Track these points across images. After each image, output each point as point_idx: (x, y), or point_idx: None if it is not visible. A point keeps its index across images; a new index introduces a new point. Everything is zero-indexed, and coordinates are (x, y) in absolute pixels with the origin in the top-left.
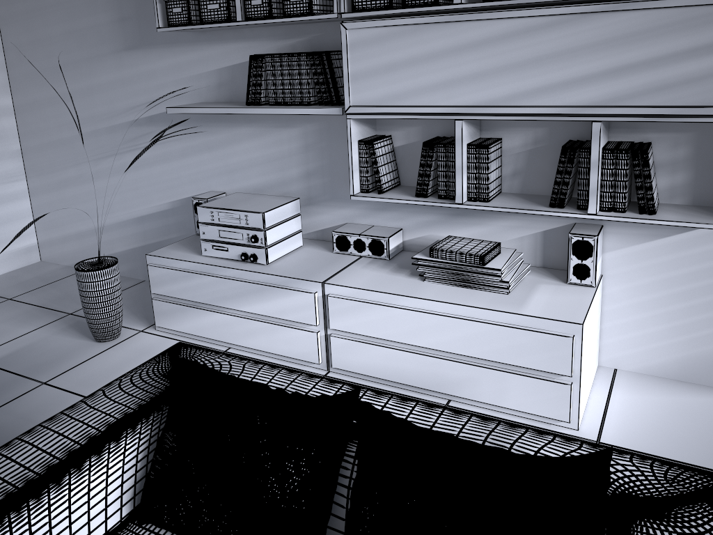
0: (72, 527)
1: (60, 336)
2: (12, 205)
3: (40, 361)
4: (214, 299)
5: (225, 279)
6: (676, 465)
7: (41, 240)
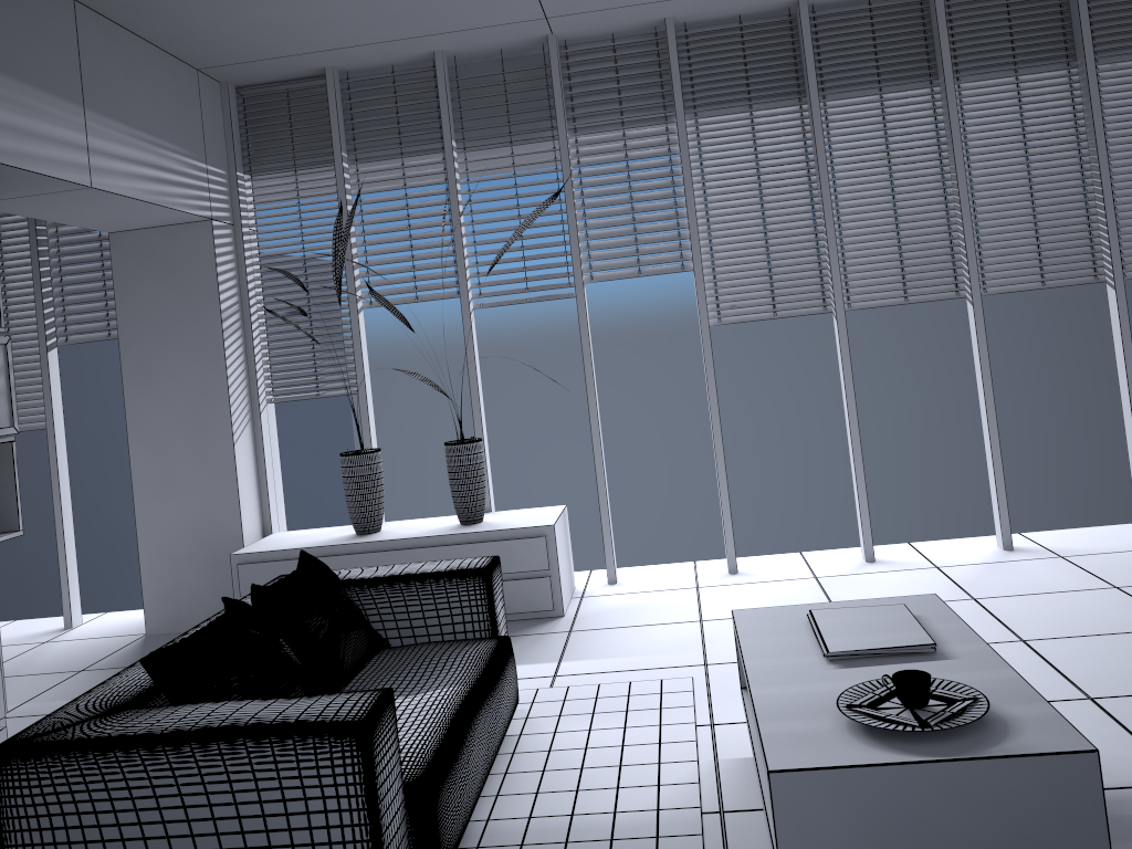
0: None
1: None
2: None
3: None
4: None
5: None
6: (270, 581)
7: None
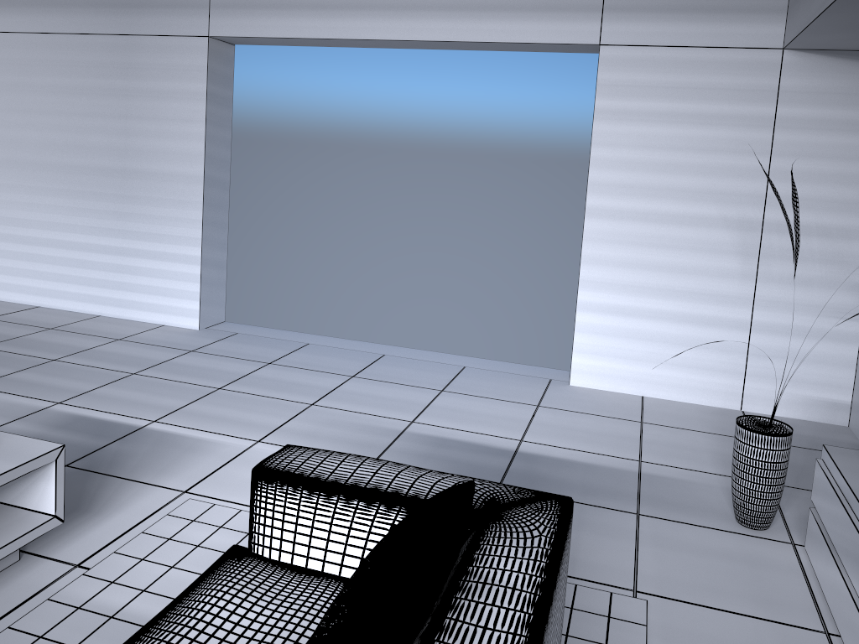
0: (329, 544)
1: (723, 493)
2: (832, 346)
3: (669, 497)
4: (840, 548)
5: (851, 524)
6: None
7: (853, 401)
